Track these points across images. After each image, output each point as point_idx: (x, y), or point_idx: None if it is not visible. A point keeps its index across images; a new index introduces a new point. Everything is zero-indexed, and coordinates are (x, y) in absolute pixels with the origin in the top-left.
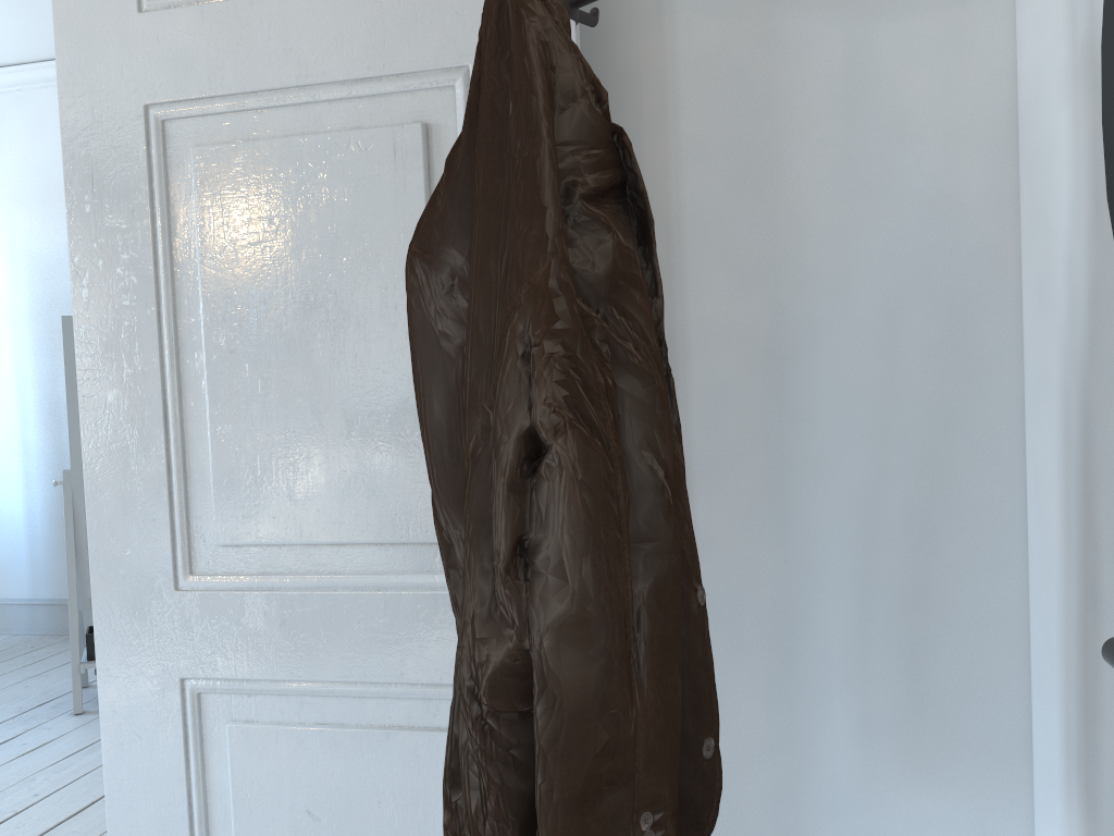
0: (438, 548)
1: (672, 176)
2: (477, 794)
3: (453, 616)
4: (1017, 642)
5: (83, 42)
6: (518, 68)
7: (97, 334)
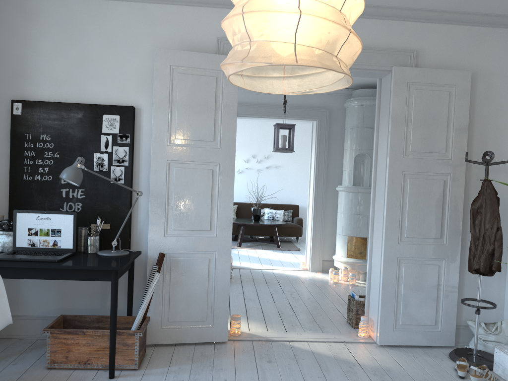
0: (438, 239)
1: (469, 189)
2: (484, 262)
3: (440, 248)
4: (506, 255)
5: (393, 160)
6: (492, 191)
7: (390, 204)
